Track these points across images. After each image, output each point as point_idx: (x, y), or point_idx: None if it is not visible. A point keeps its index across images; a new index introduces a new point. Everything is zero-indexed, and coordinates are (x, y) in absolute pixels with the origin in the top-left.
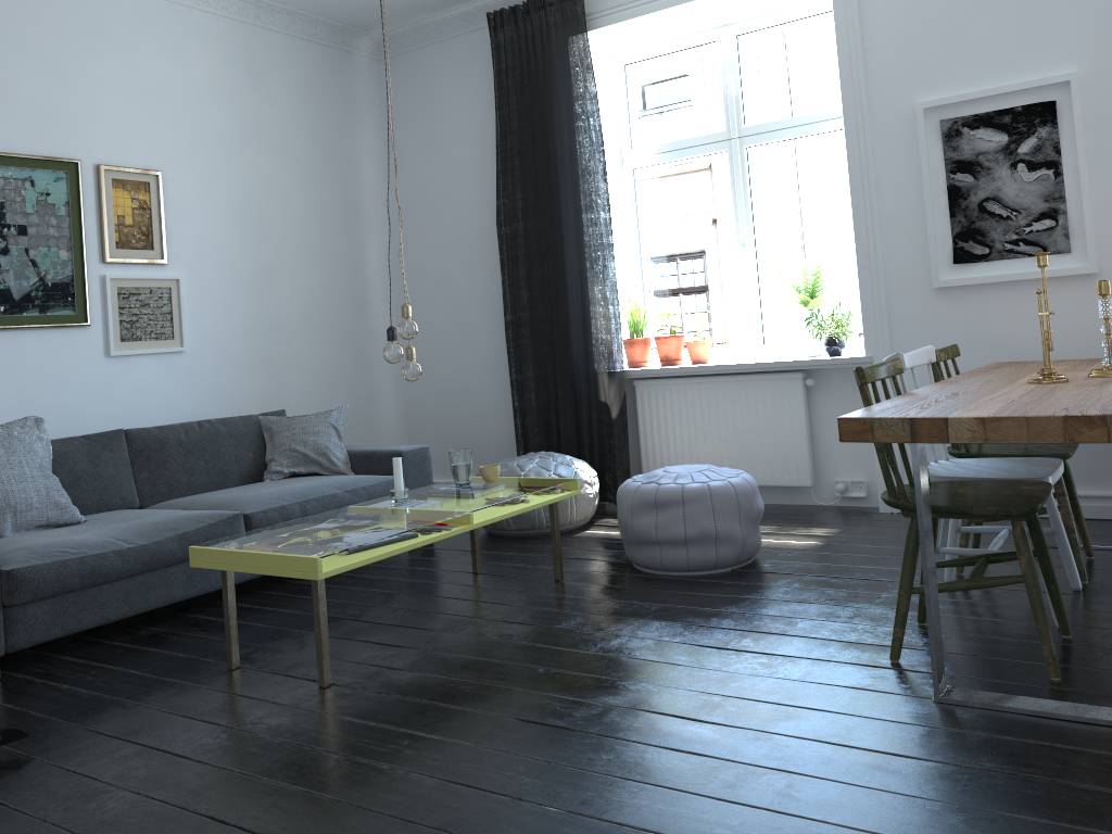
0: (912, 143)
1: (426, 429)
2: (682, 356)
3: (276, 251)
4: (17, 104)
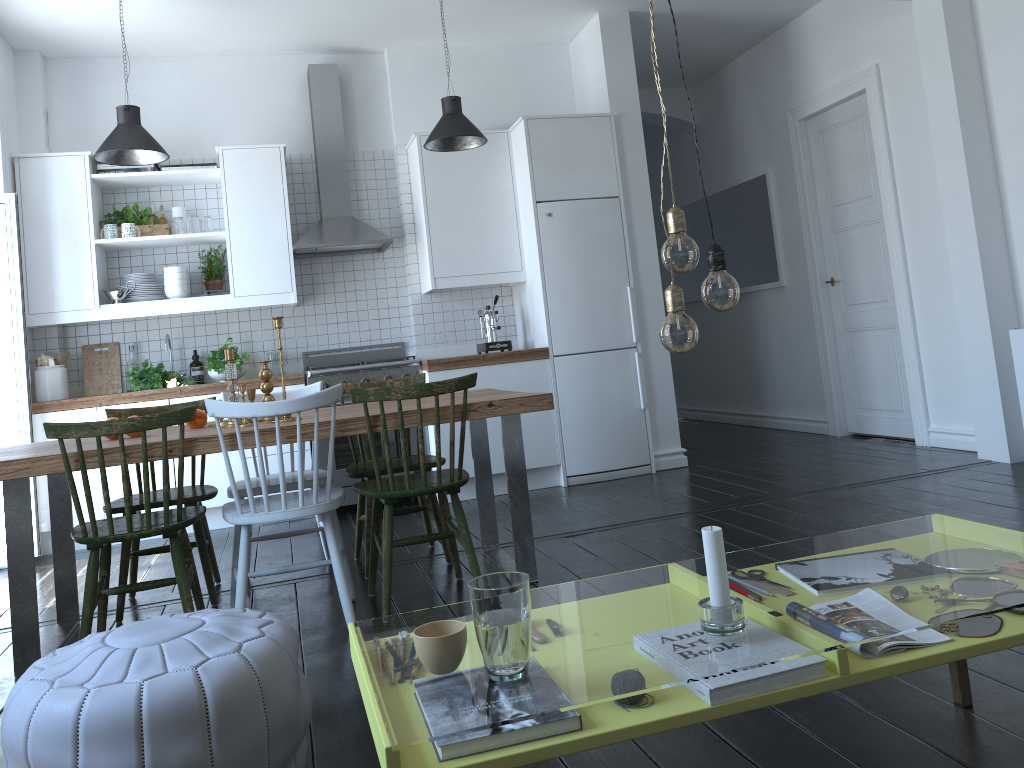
0: None
1: None
2: None
3: None
4: None
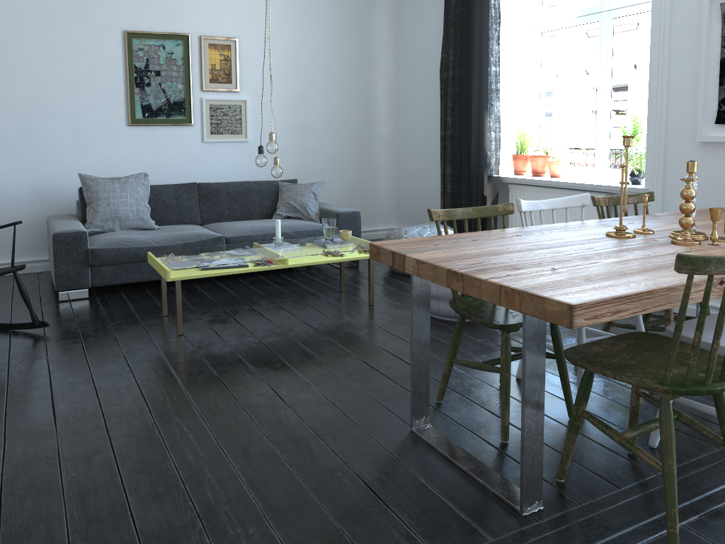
0: (700, 22)
1: (404, 197)
2: (547, 171)
3: (310, 84)
4: (156, 4)
